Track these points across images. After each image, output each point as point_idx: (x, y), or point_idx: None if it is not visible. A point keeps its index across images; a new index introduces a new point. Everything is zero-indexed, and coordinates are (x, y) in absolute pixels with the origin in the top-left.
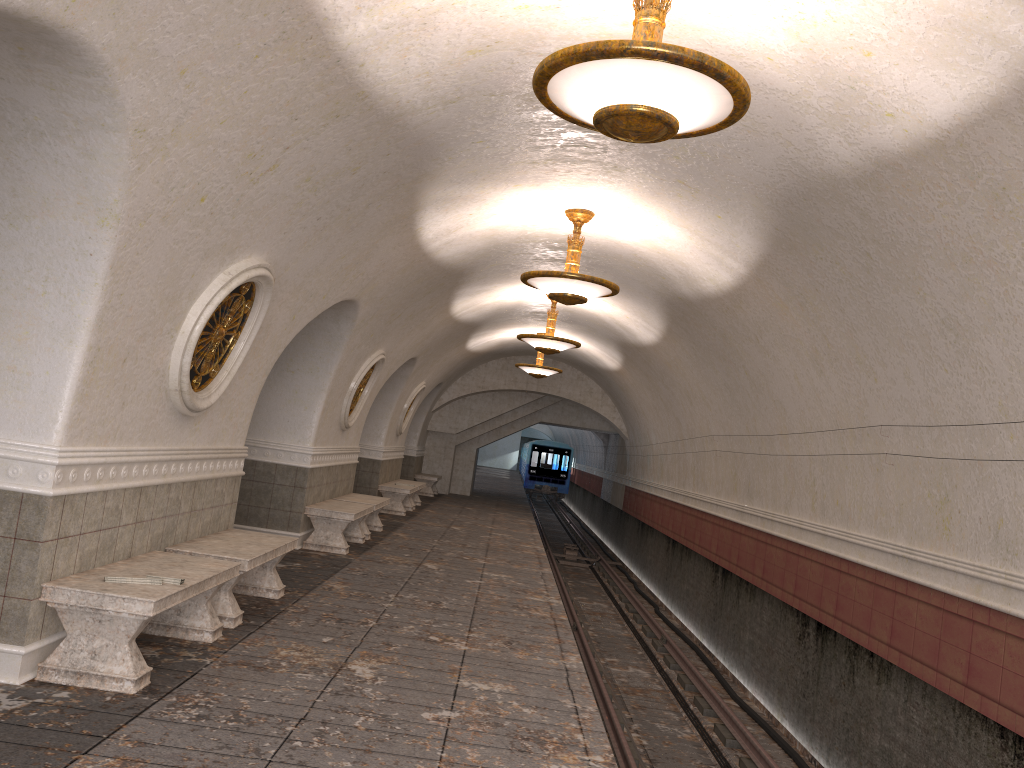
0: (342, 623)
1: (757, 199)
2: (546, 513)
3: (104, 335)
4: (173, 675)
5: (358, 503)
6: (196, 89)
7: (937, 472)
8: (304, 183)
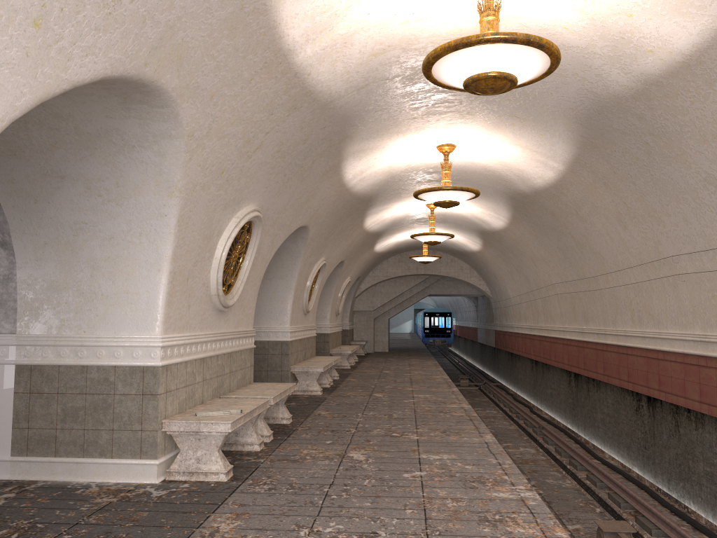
0: (334, 432)
1: (566, 119)
2: (440, 358)
3: (176, 264)
4: (244, 469)
5: (322, 361)
6: (219, 105)
7: (716, 280)
8: (276, 153)
